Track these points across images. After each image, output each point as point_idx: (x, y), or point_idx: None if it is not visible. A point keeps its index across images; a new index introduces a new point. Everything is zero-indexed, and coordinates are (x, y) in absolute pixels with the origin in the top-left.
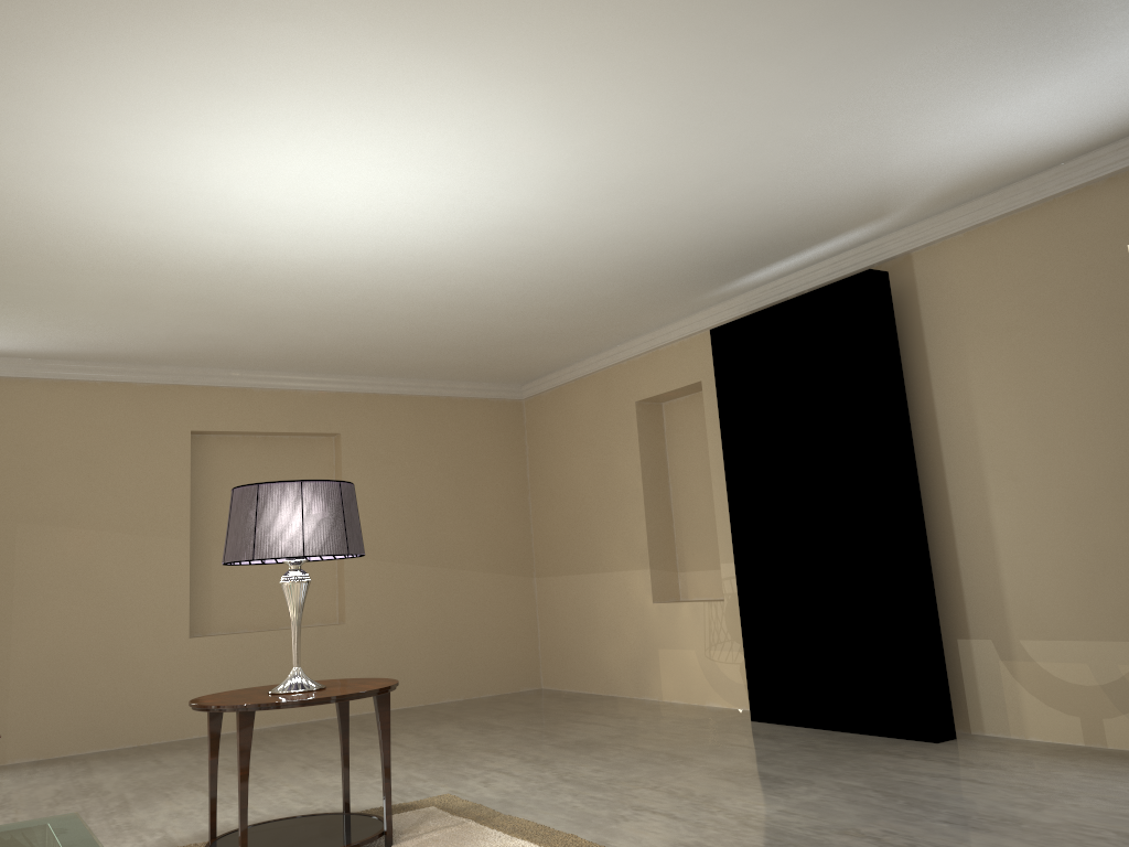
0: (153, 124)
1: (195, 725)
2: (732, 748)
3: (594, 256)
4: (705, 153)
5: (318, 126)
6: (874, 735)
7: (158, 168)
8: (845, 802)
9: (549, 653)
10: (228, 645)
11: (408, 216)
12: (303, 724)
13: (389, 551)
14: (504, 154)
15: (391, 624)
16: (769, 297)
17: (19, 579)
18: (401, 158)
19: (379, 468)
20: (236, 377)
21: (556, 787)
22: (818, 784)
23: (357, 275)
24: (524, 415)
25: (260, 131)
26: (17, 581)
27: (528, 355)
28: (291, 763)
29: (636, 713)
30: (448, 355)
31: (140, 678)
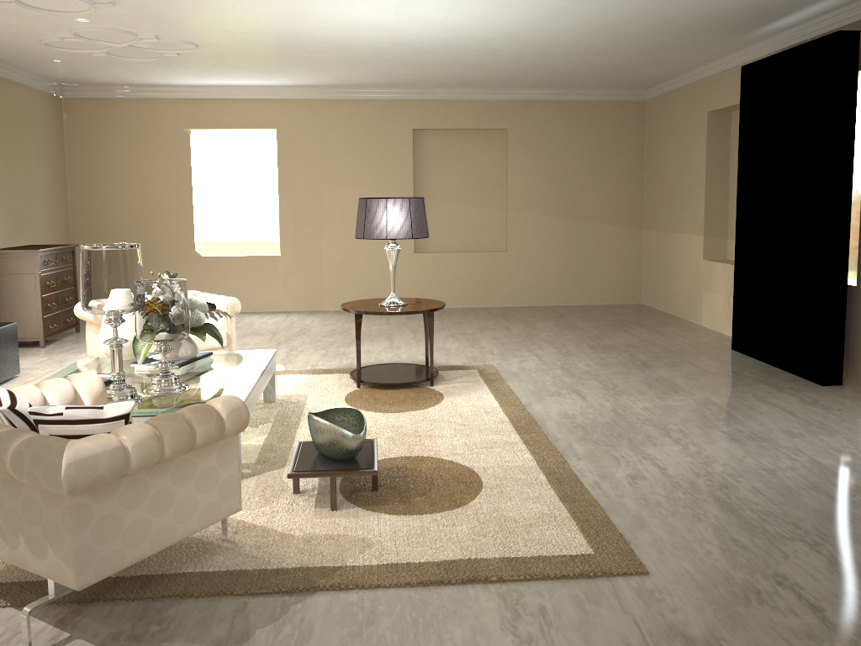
0: None
1: None
2: (686, 365)
3: (627, 24)
4: None
5: None
6: (791, 373)
7: (319, 10)
8: (689, 410)
9: (647, 282)
10: (436, 259)
11: (477, 17)
12: (479, 308)
13: (538, 208)
14: None
15: (537, 254)
16: (791, 40)
17: (324, 215)
18: None
19: (533, 152)
20: (439, 93)
21: (551, 371)
22: (694, 397)
23: (472, 43)
24: (646, 112)
25: None
26: (323, 216)
27: (633, 74)
28: (444, 332)
29: (670, 331)
30: (572, 76)
31: (388, 273)
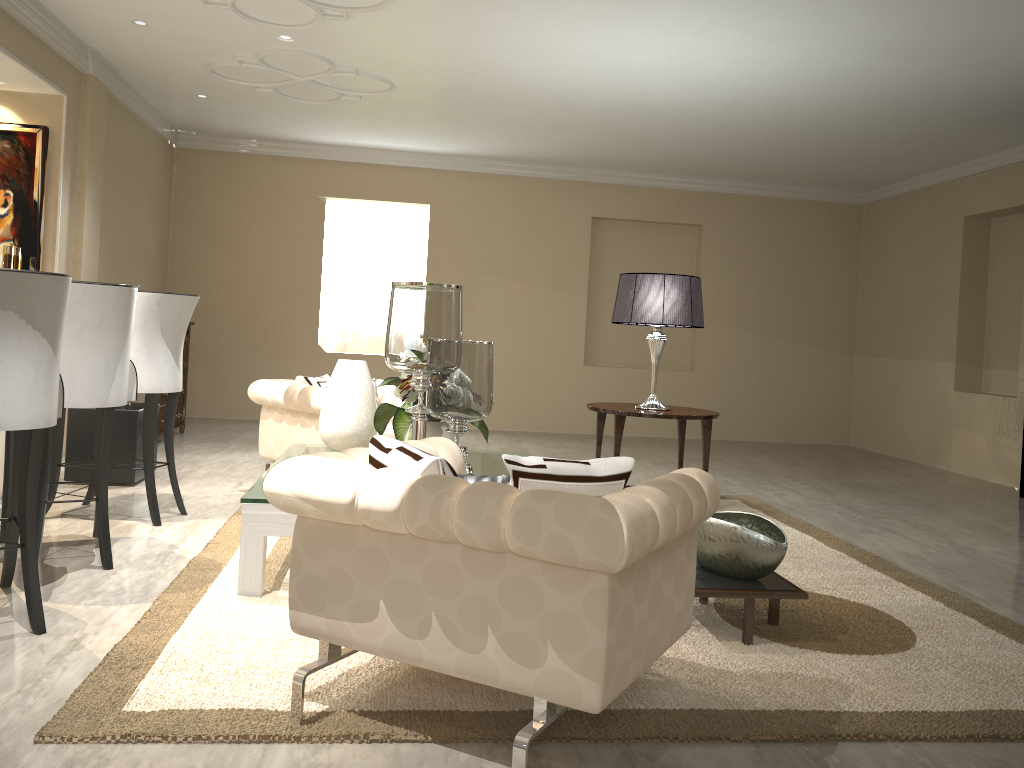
0: (583, 24)
1: (584, 425)
2: (987, 510)
3: (924, 98)
4: (1022, 24)
5: (694, 20)
6: None
7: (583, 48)
8: None
9: (859, 418)
10: (609, 375)
11: (761, 73)
12: (658, 438)
13: (733, 321)
14: (838, 32)
15: (730, 377)
16: None
17: (478, 312)
18: (756, 37)
19: (731, 255)
20: (626, 177)
21: (829, 507)
22: None
23: (721, 110)
24: (862, 218)
25: (653, 25)
26: (477, 313)
27: (868, 169)
28: (646, 460)
29: (921, 474)
30: (795, 167)
31: (550, 388)
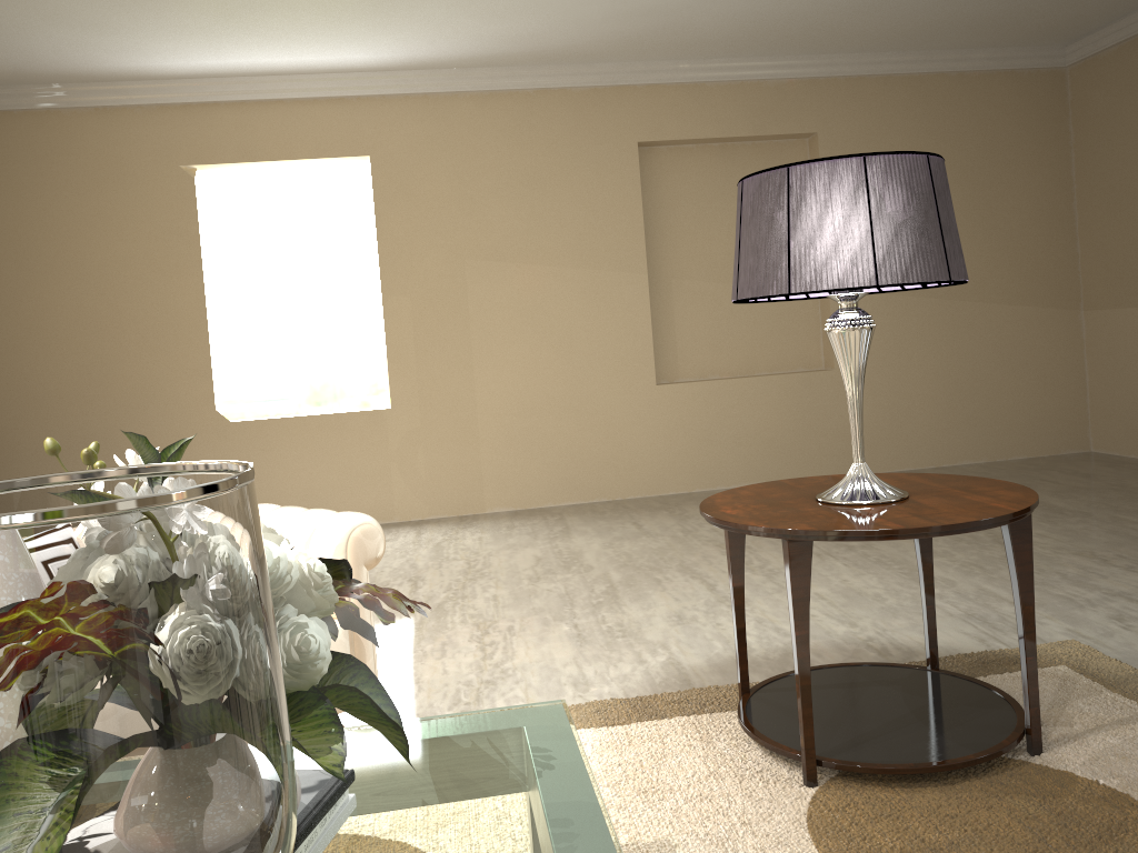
0: None
1: (670, 480)
2: None
3: None
4: None
5: None
6: None
7: None
8: None
9: (1104, 408)
10: (699, 394)
11: None
12: None
13: None
14: None
15: (891, 371)
16: None
17: (474, 321)
18: None
19: None
20: (684, 70)
21: None
22: None
23: None
24: (1067, 89)
25: None
26: (472, 324)
27: None
28: None
29: None
30: (971, 4)
31: (608, 429)
